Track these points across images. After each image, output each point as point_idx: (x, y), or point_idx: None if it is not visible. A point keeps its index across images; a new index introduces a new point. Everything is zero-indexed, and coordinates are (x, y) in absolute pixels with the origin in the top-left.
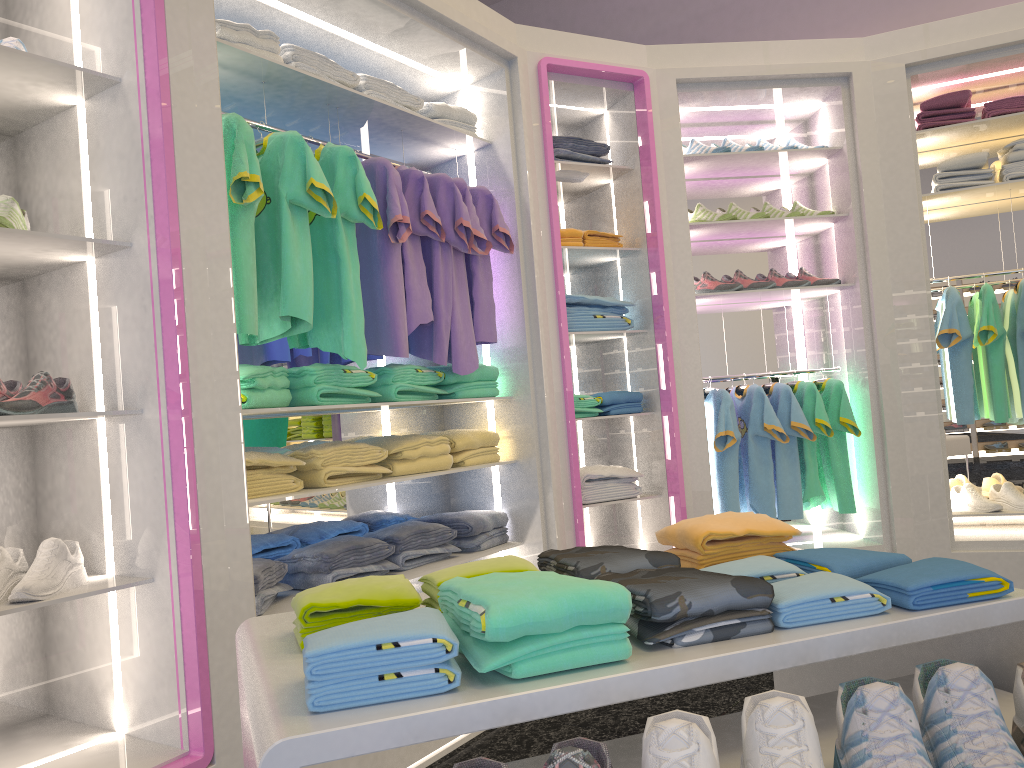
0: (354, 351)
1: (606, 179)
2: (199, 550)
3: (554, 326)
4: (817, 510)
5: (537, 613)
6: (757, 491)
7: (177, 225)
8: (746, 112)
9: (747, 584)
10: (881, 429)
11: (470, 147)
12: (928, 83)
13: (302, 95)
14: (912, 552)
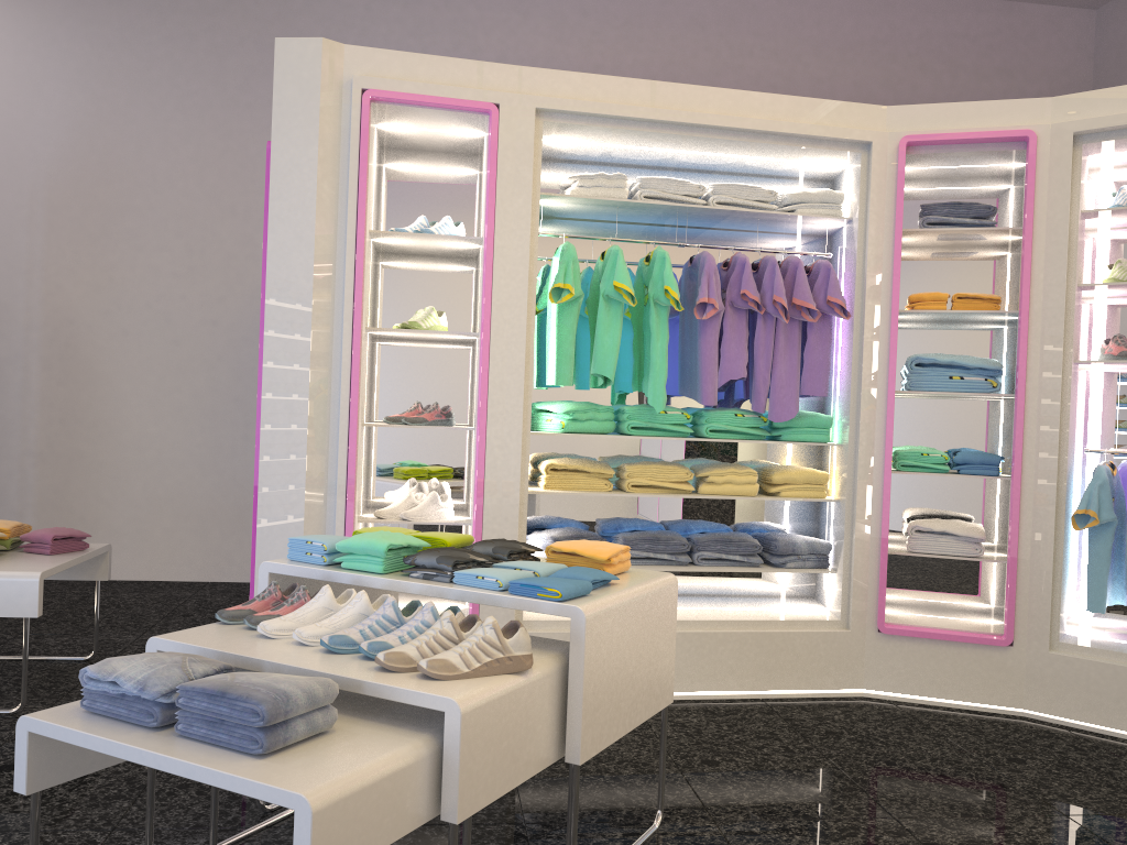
0: (653, 399)
1: (1011, 236)
2: (481, 512)
3: (883, 386)
4: None
5: (351, 544)
6: None
7: (488, 325)
8: None
9: (443, 558)
10: None
11: (837, 222)
12: None
13: (652, 210)
14: None
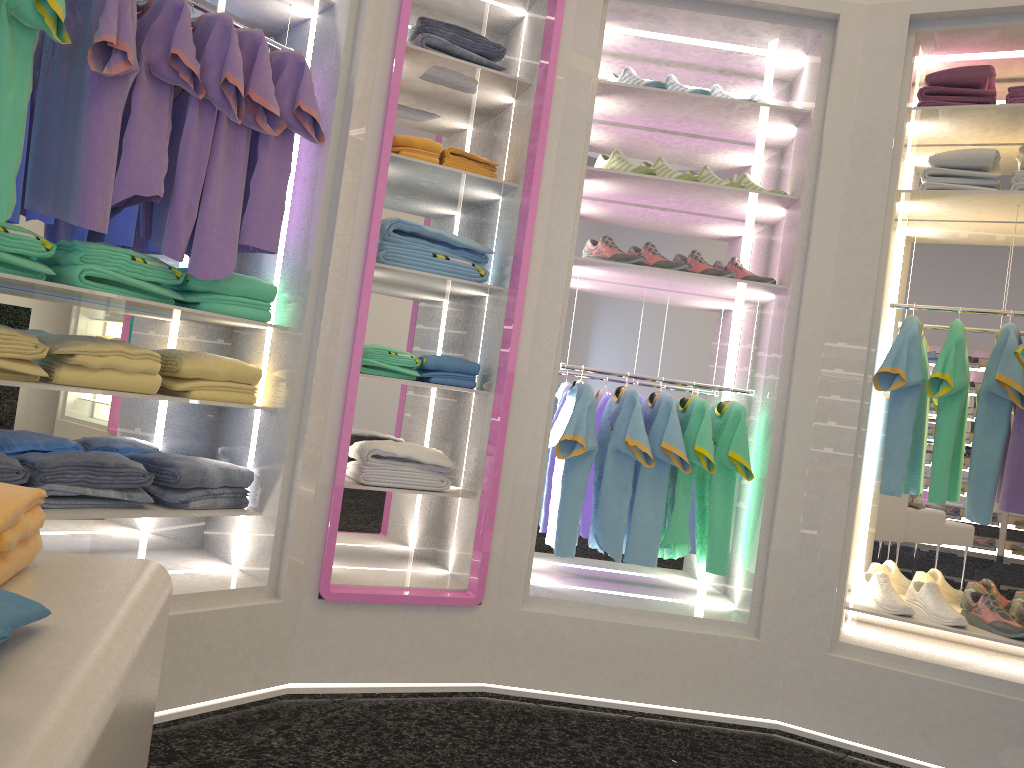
0: None
1: (505, 95)
2: None
3: (360, 250)
4: (697, 563)
5: None
6: (605, 520)
7: None
8: (710, 52)
9: None
10: (778, 477)
11: (309, 6)
12: (943, 51)
13: None
14: (780, 642)
